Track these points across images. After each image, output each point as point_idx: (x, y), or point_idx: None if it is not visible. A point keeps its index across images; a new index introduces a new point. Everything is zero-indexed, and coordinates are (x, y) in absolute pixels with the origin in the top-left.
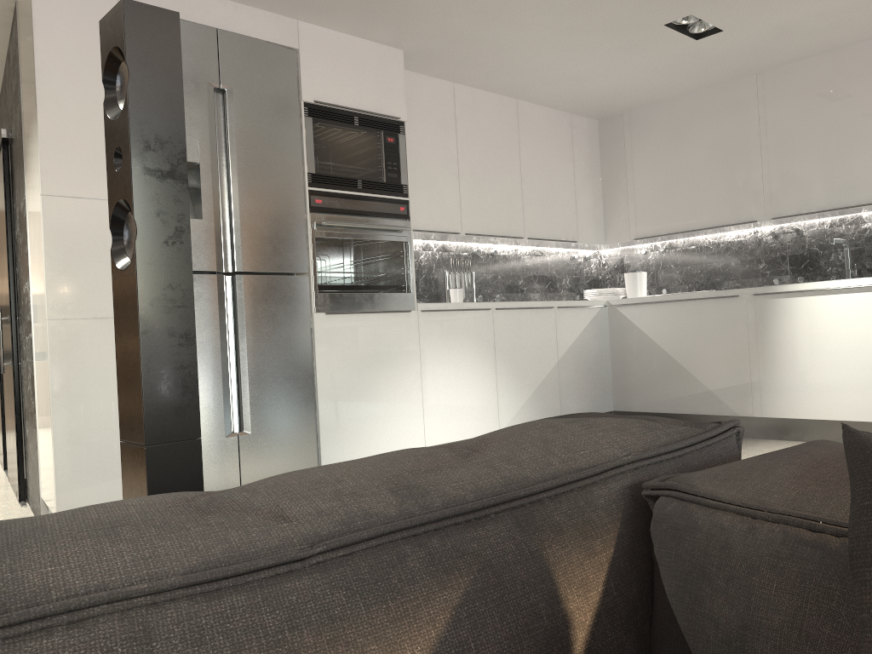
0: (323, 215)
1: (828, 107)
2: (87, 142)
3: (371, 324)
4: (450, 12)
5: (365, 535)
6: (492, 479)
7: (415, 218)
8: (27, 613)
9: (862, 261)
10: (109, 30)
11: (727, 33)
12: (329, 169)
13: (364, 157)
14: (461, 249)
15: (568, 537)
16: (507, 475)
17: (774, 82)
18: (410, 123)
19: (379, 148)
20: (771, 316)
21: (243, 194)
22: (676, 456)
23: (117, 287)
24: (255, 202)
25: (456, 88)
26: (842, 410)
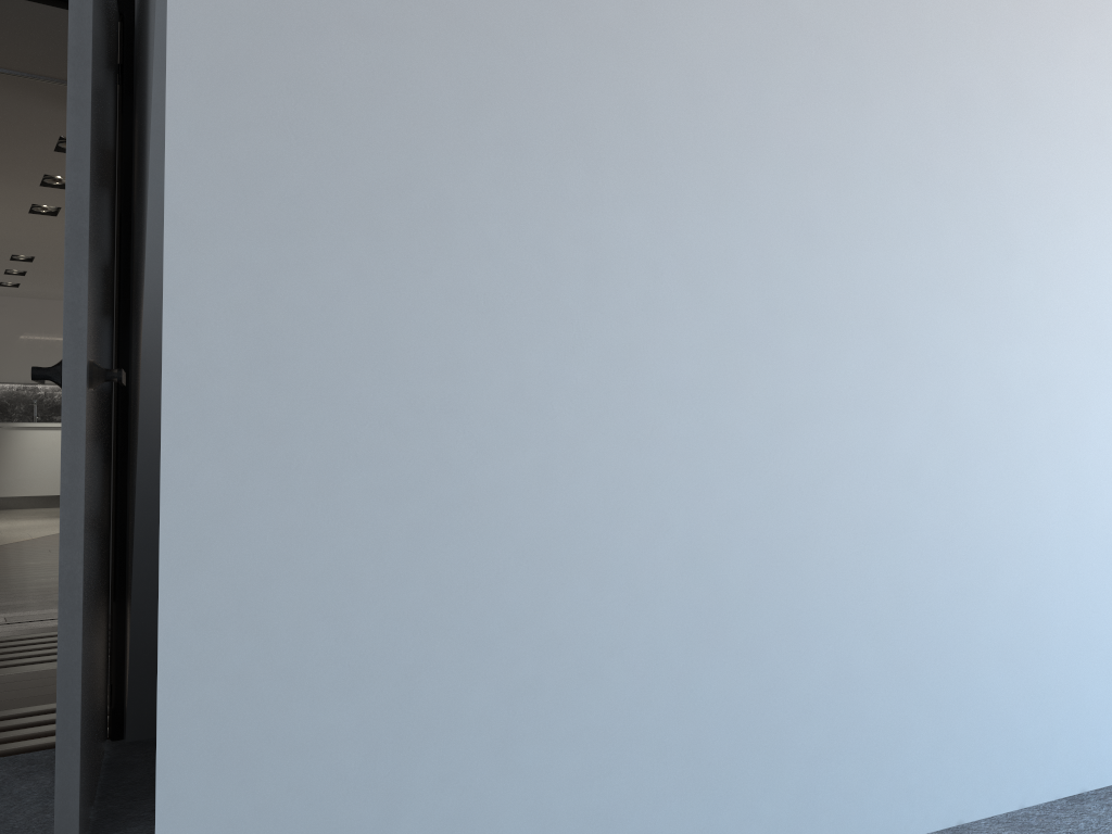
0: None
1: (37, 328)
2: None
3: None
4: None
5: None
6: None
7: None
8: None
9: (37, 412)
10: None
11: (18, 288)
12: None
13: None
14: None
15: None
16: None
17: (2, 304)
18: None
19: None
20: (6, 439)
21: None
22: None
23: None
24: None
25: None
26: (47, 490)
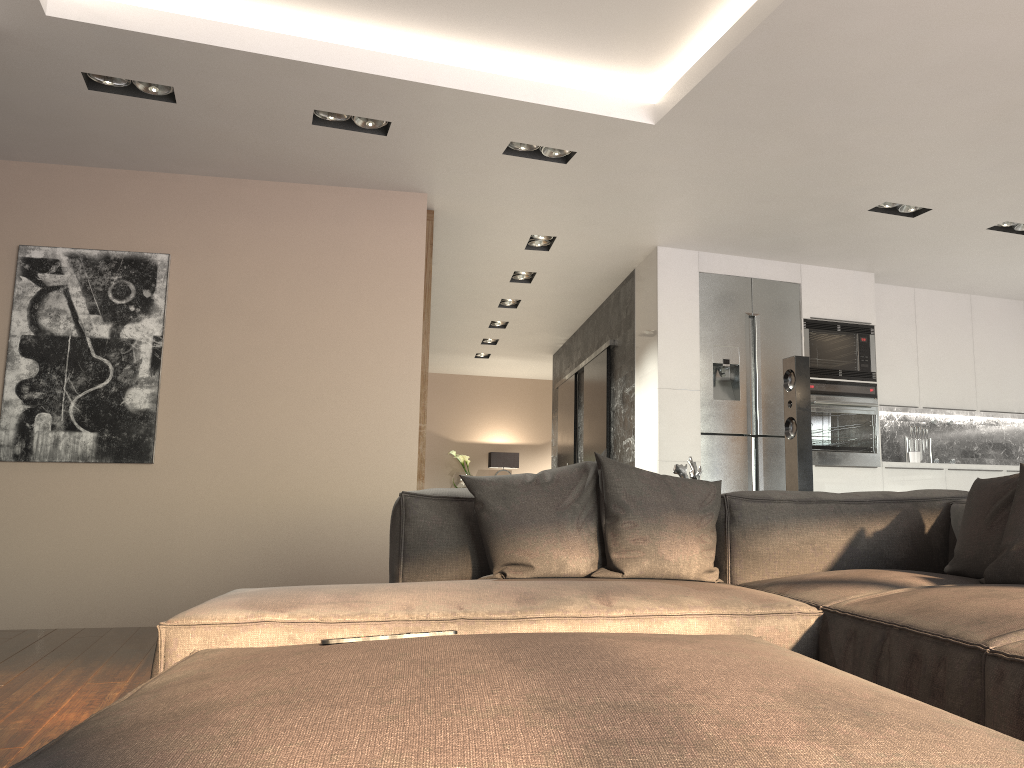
0: (814, 396)
1: None
2: (680, 356)
3: (846, 475)
4: (909, 252)
5: (877, 499)
6: (907, 496)
7: (881, 395)
8: (821, 499)
9: None
10: (787, 363)
11: None
12: (818, 363)
13: (843, 354)
14: (919, 418)
15: (926, 509)
16: (911, 495)
17: None
18: (877, 323)
19: (854, 346)
20: None
21: (764, 383)
22: (965, 498)
23: (786, 444)
24: (771, 388)
25: (916, 292)
26: None
